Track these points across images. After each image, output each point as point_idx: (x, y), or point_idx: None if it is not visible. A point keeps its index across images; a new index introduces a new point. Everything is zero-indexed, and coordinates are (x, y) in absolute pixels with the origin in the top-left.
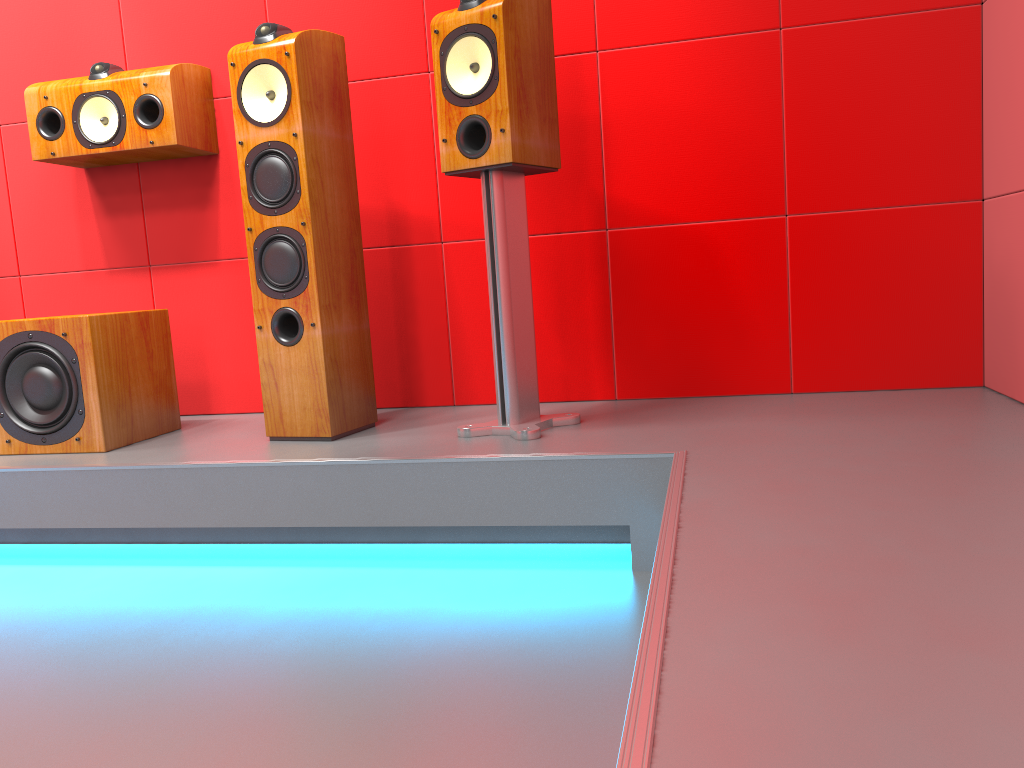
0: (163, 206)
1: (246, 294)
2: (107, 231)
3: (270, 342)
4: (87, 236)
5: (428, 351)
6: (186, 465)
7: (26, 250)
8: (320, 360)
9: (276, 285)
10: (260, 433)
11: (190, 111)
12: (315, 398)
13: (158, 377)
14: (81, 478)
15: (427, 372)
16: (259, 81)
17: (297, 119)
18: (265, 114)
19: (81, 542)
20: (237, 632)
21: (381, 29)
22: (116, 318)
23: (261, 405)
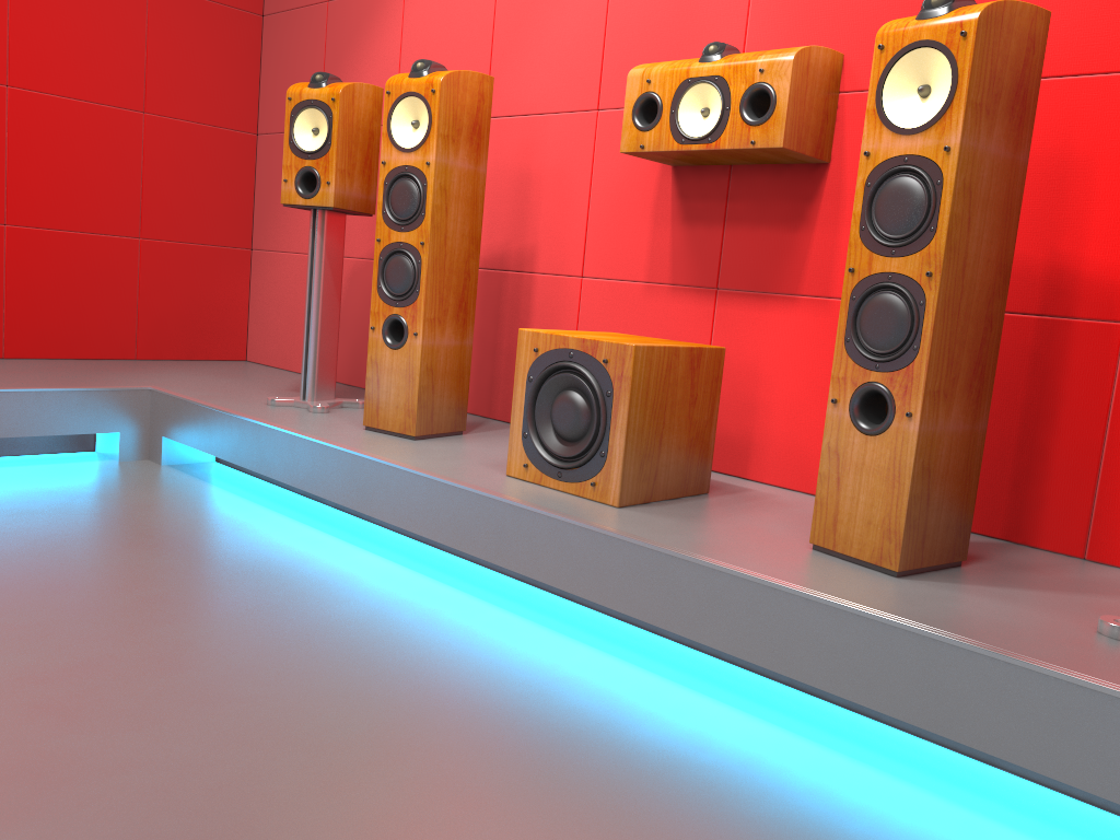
0: (748, 220)
1: (822, 343)
2: (679, 241)
3: (843, 423)
4: (657, 244)
5: (1061, 472)
6: (702, 562)
7: (594, 250)
8: (907, 465)
9: (869, 350)
10: (801, 531)
11: (807, 107)
12: (887, 514)
13: (696, 428)
14: (583, 537)
15: (1052, 501)
16: (912, 71)
17: (955, 127)
18: (909, 117)
19: (571, 599)
20: (714, 834)
21: (1103, 4)
22: (664, 351)
23: (808, 484)
